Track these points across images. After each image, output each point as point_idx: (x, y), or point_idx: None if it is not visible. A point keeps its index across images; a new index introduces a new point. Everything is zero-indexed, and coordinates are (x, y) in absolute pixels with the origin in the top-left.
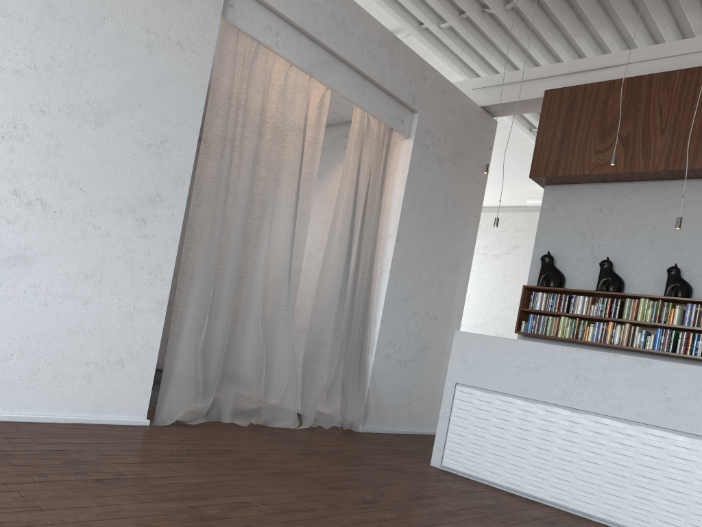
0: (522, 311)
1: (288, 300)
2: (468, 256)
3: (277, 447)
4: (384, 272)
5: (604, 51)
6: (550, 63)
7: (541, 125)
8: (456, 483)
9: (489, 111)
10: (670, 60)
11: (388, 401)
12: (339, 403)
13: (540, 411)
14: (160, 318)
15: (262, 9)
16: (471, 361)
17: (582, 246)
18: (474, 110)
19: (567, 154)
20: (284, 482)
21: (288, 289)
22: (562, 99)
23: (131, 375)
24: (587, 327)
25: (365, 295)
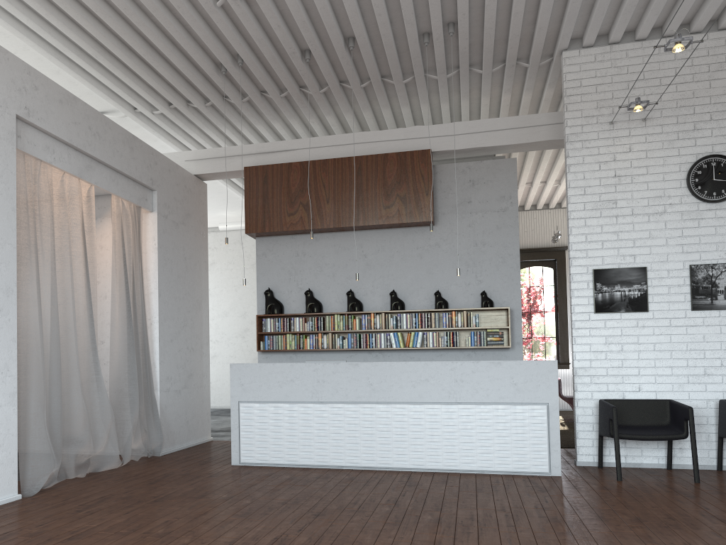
0: (259, 334)
1: (99, 365)
2: (206, 294)
3: (129, 484)
4: (153, 322)
5: (274, 131)
6: (238, 138)
7: (247, 193)
8: (259, 471)
9: (201, 177)
10: (323, 149)
11: (174, 425)
12: (144, 437)
13: (300, 408)
14: (14, 407)
15: (41, 134)
16: (247, 383)
17: (290, 281)
18: (191, 179)
19: (269, 215)
20: (169, 503)
21: (97, 356)
22: (258, 174)
23: (2, 460)
24: (305, 339)
25: (146, 345)
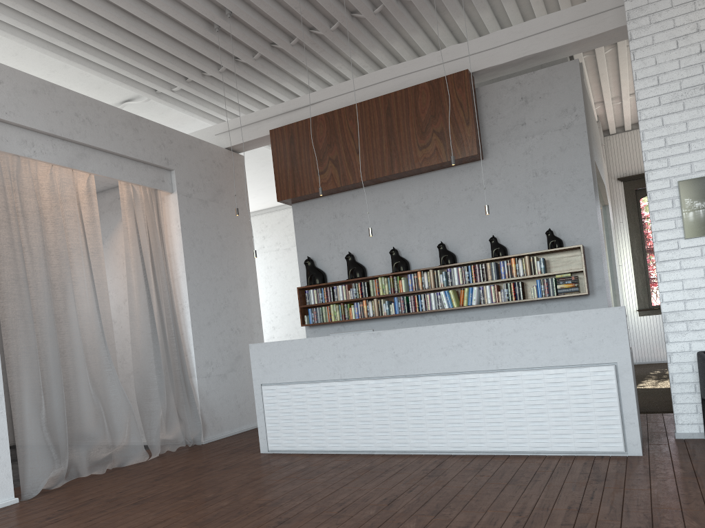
0: (302, 308)
1: (109, 358)
2: (252, 271)
3: (134, 481)
4: (185, 307)
5: (307, 86)
6: (270, 101)
7: (275, 158)
8: (280, 460)
9: (234, 149)
10: (350, 94)
11: (220, 411)
12: (179, 427)
13: (323, 388)
14: (1, 410)
15: (14, 128)
16: (267, 364)
17: (330, 246)
18: (221, 152)
19: (299, 178)
20: (144, 507)
21: (106, 349)
22: (284, 135)
23: None
24: (350, 308)
25: (174, 332)
